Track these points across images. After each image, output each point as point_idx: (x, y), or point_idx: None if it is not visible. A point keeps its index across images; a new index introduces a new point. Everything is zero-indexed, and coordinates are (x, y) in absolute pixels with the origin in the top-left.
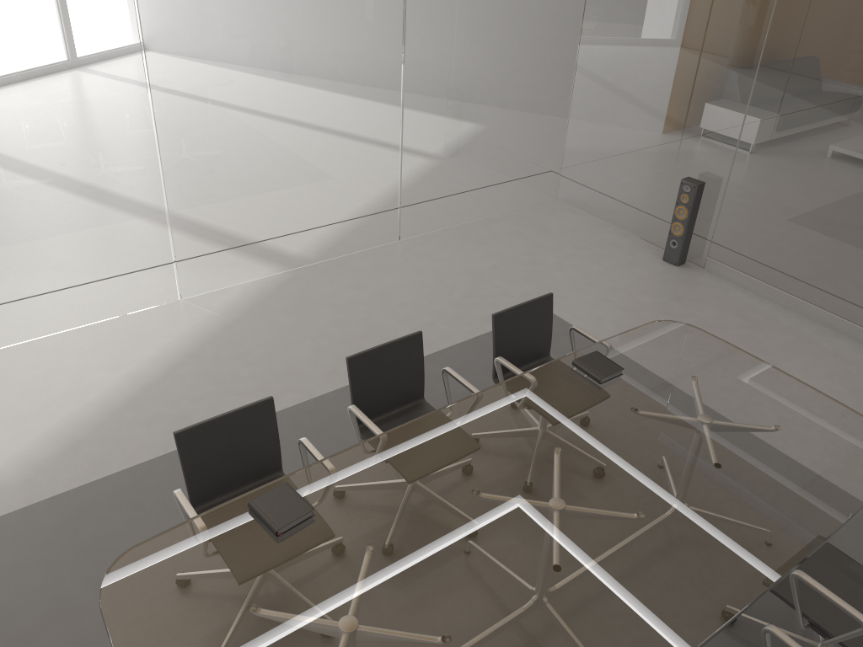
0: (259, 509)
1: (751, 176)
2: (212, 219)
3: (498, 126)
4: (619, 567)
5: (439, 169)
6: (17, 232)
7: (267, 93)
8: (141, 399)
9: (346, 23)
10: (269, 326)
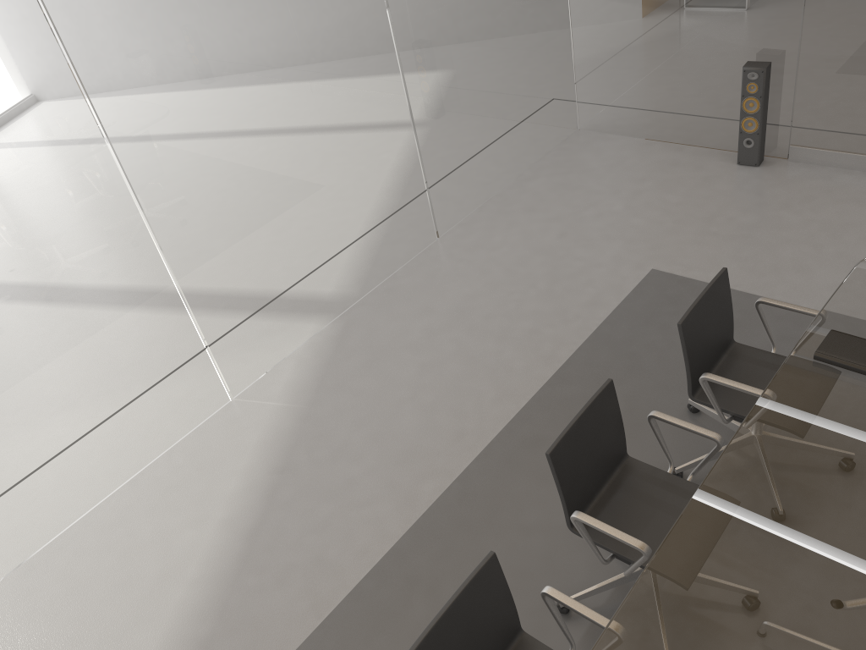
0: None
1: (830, 39)
2: (239, 295)
3: (506, 70)
4: None
5: (459, 142)
6: (23, 402)
7: (257, 124)
8: (254, 553)
9: (320, 5)
10: (352, 399)
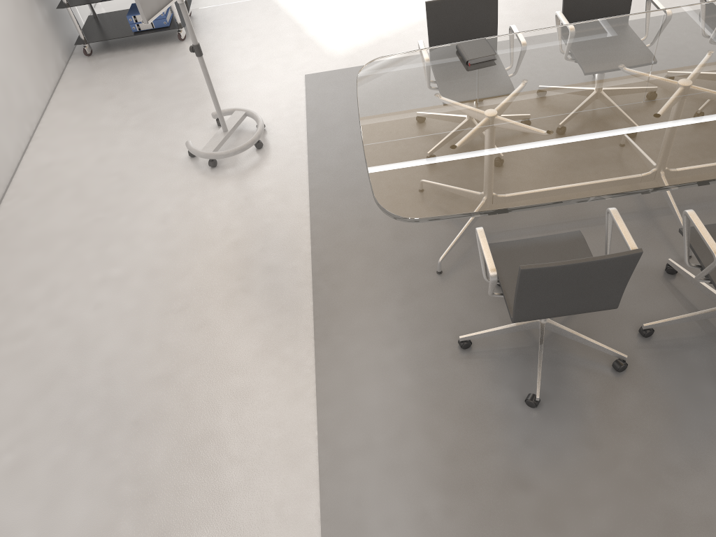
0: (461, 49)
1: None
2: None
3: None
4: (708, 123)
5: None
6: None
7: None
8: None
9: None
10: None
